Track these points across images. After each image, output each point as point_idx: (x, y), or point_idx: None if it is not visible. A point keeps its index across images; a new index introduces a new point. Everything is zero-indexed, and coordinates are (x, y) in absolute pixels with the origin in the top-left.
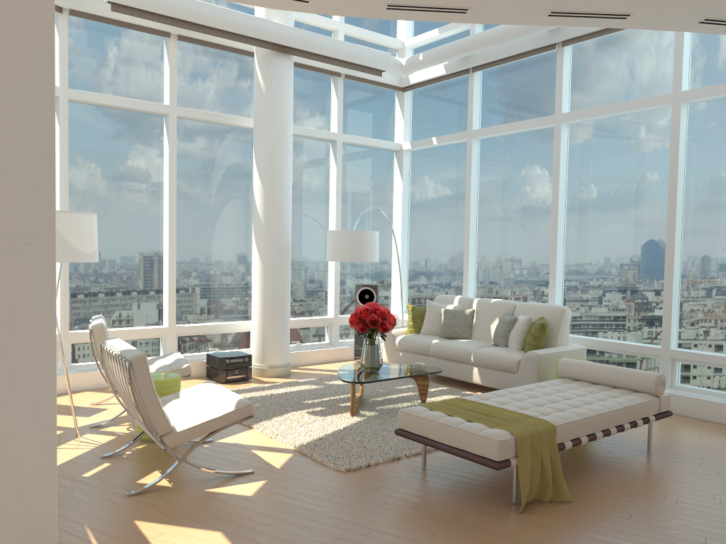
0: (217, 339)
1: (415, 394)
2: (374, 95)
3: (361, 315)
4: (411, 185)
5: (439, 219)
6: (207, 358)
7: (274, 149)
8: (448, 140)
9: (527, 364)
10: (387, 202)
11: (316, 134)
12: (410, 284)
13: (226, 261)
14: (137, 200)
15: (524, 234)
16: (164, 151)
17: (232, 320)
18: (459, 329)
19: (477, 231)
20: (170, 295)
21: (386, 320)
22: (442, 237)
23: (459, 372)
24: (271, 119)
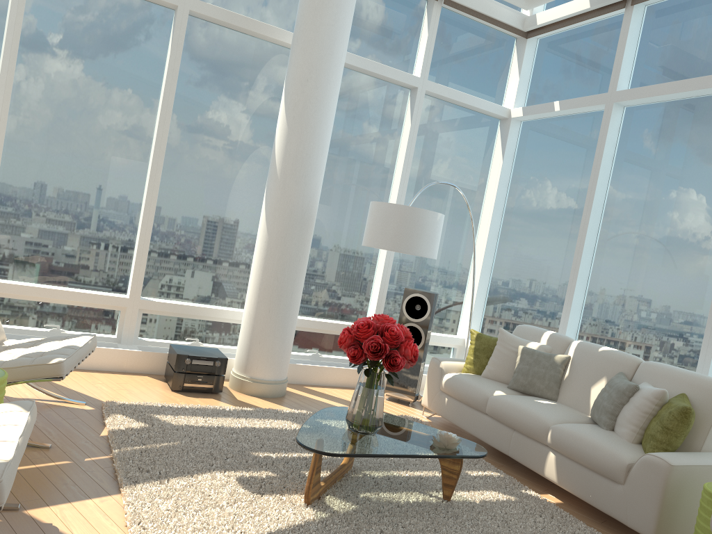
0: (200, 327)
1: (441, 476)
2: (484, 39)
3: (357, 333)
4: (514, 168)
5: (545, 219)
6: (169, 350)
7: (310, 73)
8: (577, 106)
9: (645, 476)
10: (477, 186)
11: (389, 74)
12: (489, 302)
13: (232, 225)
14: (116, 119)
15: (672, 256)
16: (167, 59)
17: (227, 305)
18: (540, 383)
19: (597, 242)
20: (139, 255)
21: (399, 350)
22: (543, 244)
23: (525, 452)
24: (315, 29)
